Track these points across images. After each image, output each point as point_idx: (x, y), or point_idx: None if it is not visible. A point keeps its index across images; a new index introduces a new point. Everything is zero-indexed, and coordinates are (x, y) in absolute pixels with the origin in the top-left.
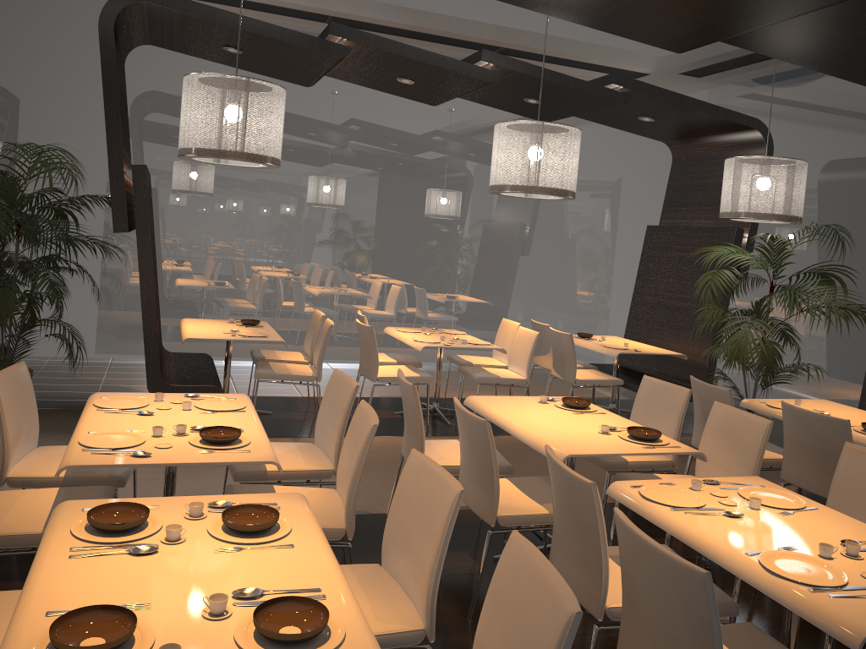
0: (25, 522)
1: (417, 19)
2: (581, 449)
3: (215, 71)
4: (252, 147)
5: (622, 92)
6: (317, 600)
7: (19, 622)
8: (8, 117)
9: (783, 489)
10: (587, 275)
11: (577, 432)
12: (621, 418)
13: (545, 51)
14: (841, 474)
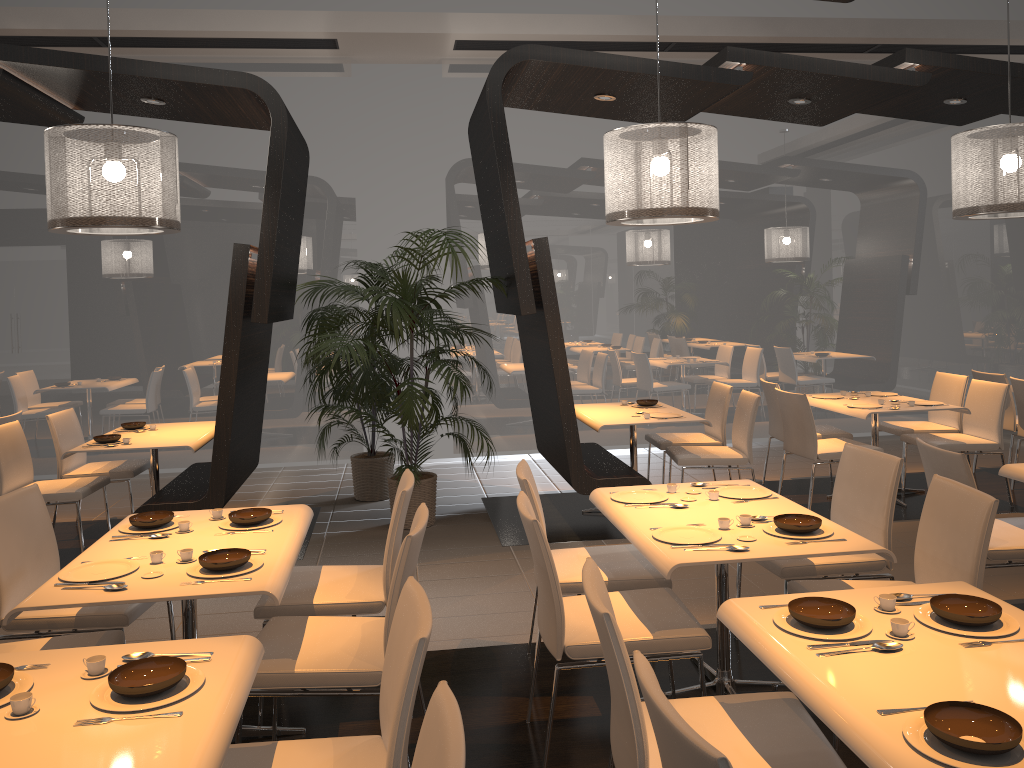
0: (625, 628)
1: (776, 29)
2: None
3: (547, 126)
4: (696, 200)
5: None
6: None
7: (859, 721)
8: (345, 207)
9: None
10: (1011, 310)
11: None
12: None
13: (936, 39)
14: None
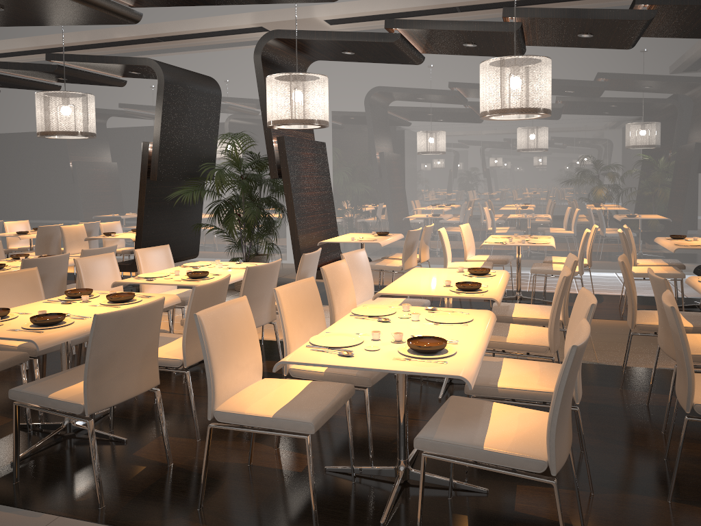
0: None
1: None
2: (397, 291)
3: (390, 66)
4: (295, 115)
5: (646, 9)
6: (81, 319)
7: None
8: None
9: (480, 316)
10: None
11: (426, 285)
12: (494, 281)
13: None
14: (571, 314)
